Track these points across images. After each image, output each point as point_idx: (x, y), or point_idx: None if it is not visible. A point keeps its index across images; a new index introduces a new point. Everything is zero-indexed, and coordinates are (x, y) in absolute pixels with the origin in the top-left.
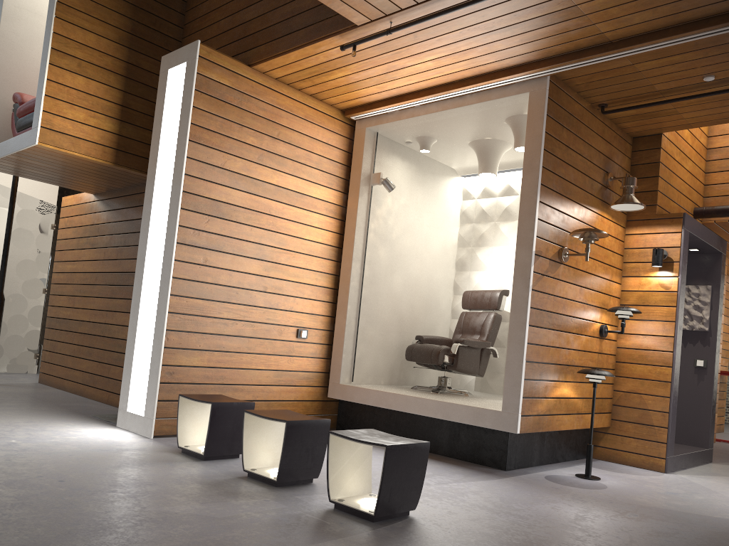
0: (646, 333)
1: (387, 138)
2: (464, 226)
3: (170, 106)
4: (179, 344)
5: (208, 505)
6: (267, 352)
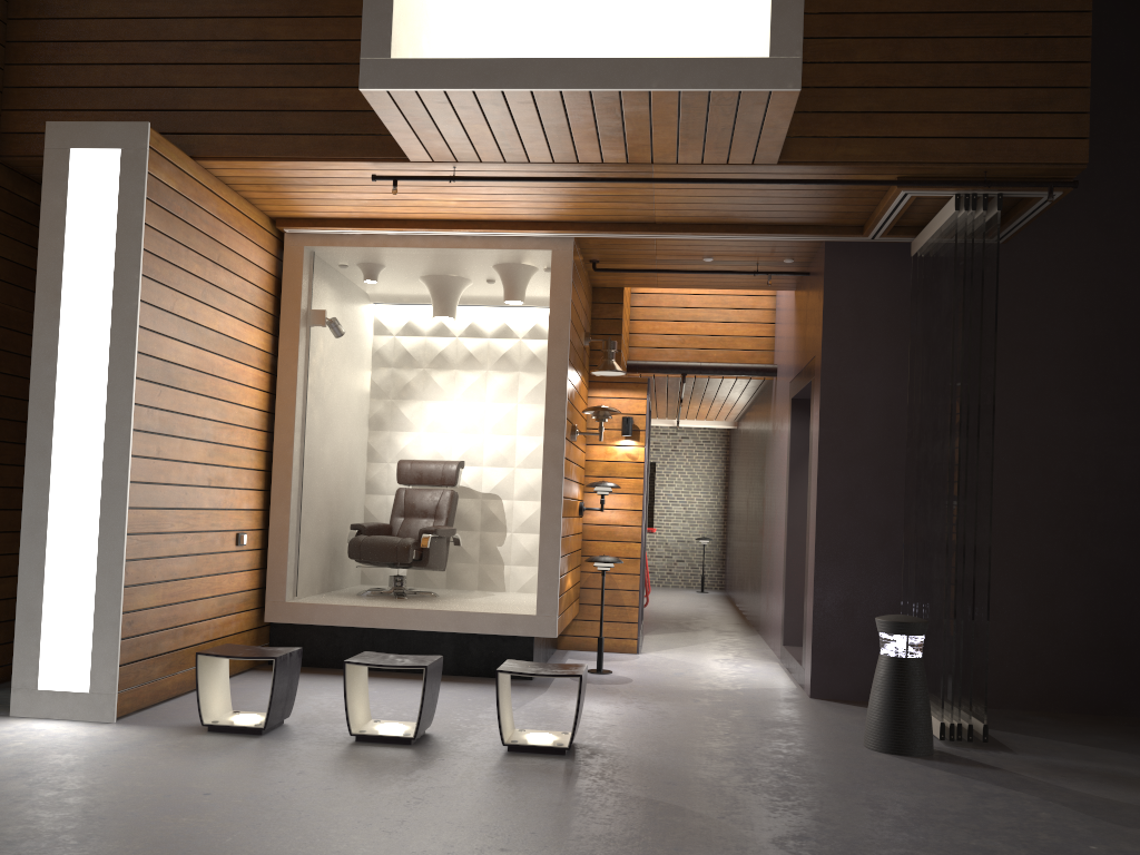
0: (613, 507)
1: (320, 258)
2: (379, 370)
3: (85, 212)
4: (137, 579)
5: (414, 777)
6: (212, 571)
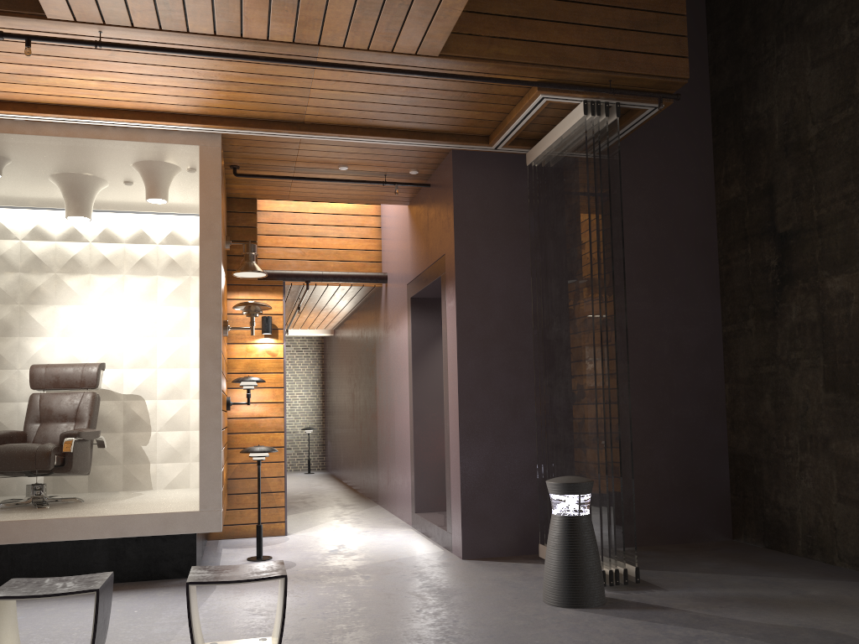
0: (257, 400)
1: None
2: (4, 275)
3: None
4: None
5: None
6: None
